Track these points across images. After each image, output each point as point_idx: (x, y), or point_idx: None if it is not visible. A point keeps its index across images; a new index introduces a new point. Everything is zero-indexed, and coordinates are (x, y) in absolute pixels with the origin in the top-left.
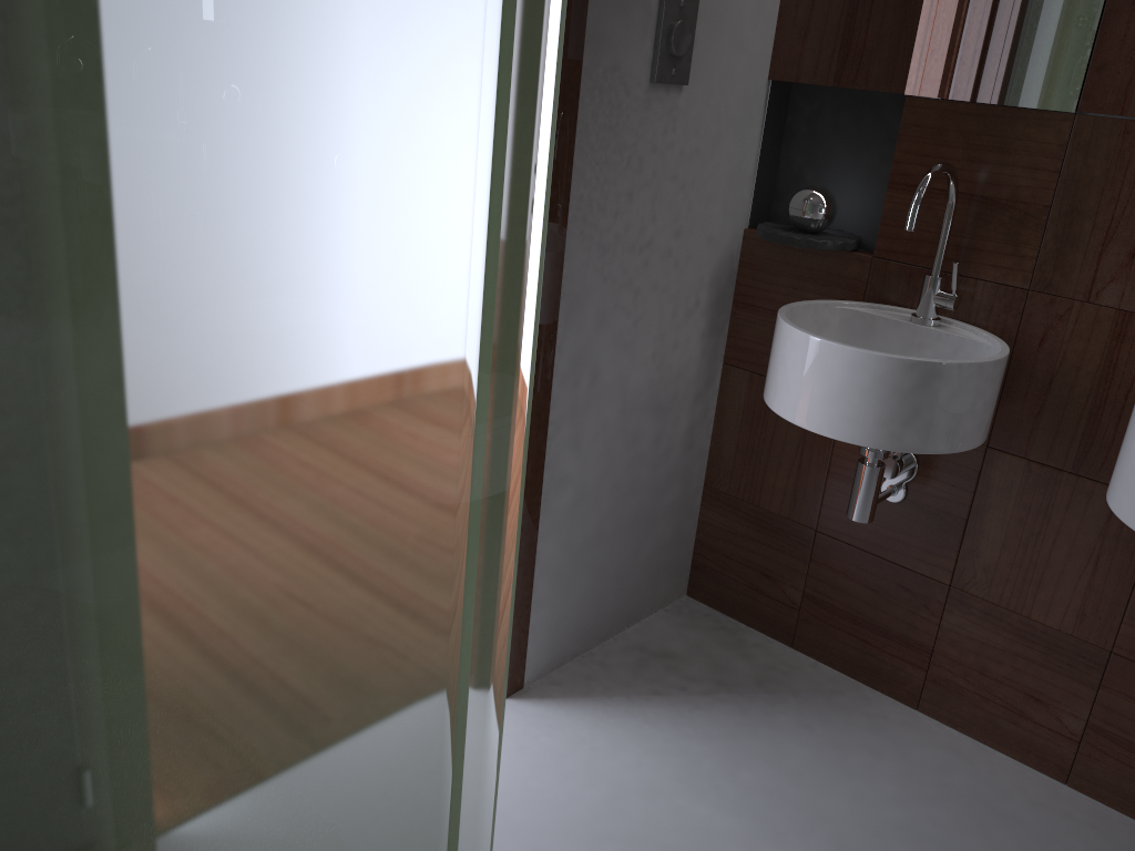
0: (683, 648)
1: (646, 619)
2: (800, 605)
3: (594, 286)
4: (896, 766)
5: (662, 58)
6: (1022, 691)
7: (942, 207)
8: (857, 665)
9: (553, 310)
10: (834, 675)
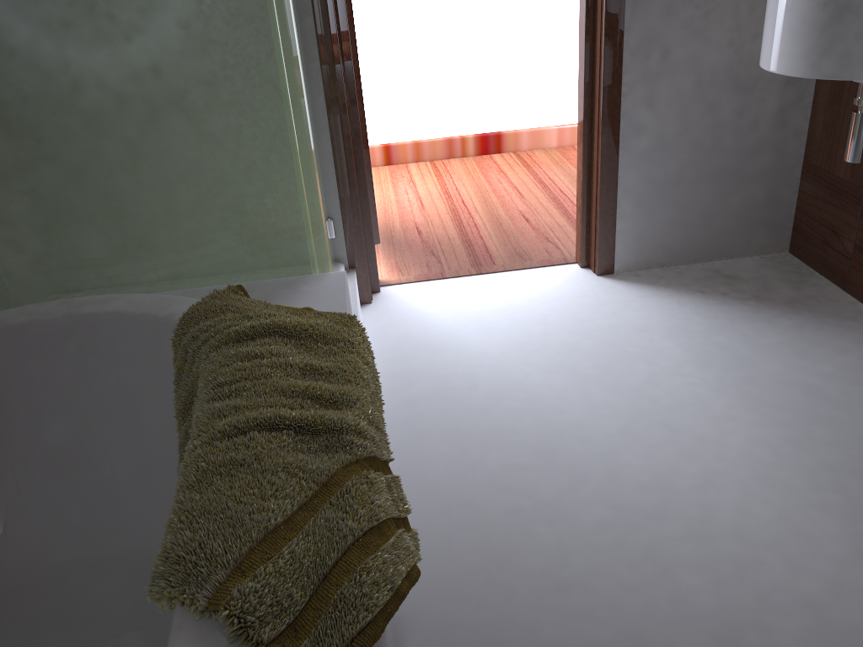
0: (749, 277)
1: (739, 259)
2: (852, 255)
3: None
4: (850, 361)
5: None
6: None
7: None
8: None
9: (619, 1)
10: None
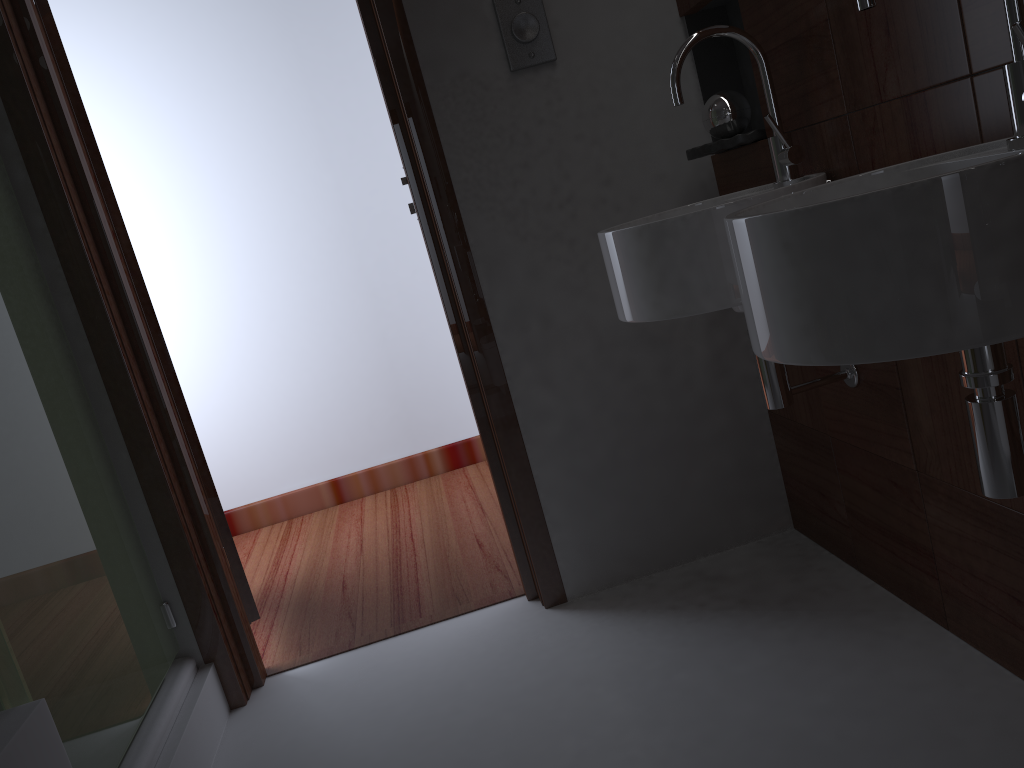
0: (739, 573)
1: (730, 550)
2: (849, 522)
3: (512, 246)
4: (855, 680)
5: (511, 49)
6: (1005, 592)
7: (780, 65)
8: (897, 582)
9: (469, 273)
10: (881, 596)
